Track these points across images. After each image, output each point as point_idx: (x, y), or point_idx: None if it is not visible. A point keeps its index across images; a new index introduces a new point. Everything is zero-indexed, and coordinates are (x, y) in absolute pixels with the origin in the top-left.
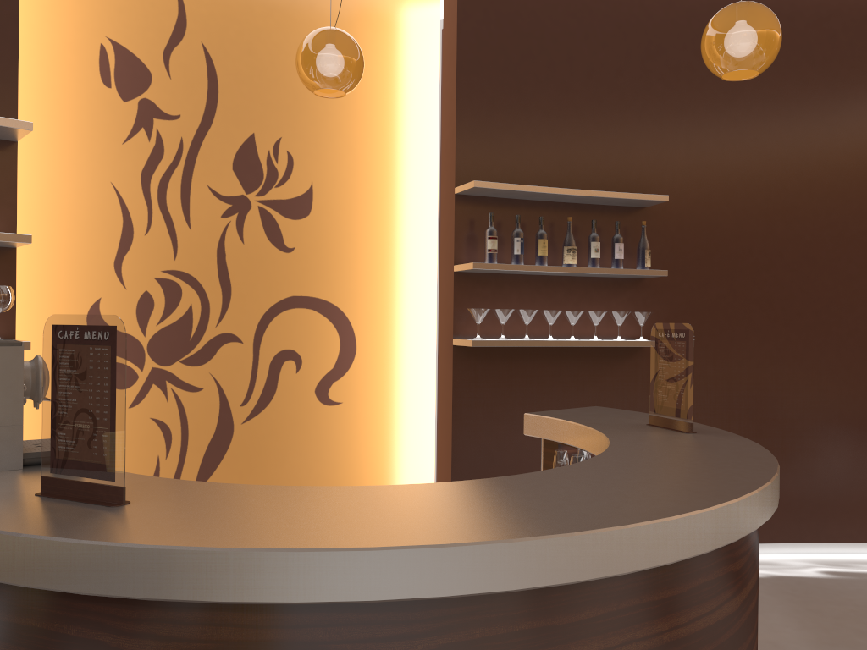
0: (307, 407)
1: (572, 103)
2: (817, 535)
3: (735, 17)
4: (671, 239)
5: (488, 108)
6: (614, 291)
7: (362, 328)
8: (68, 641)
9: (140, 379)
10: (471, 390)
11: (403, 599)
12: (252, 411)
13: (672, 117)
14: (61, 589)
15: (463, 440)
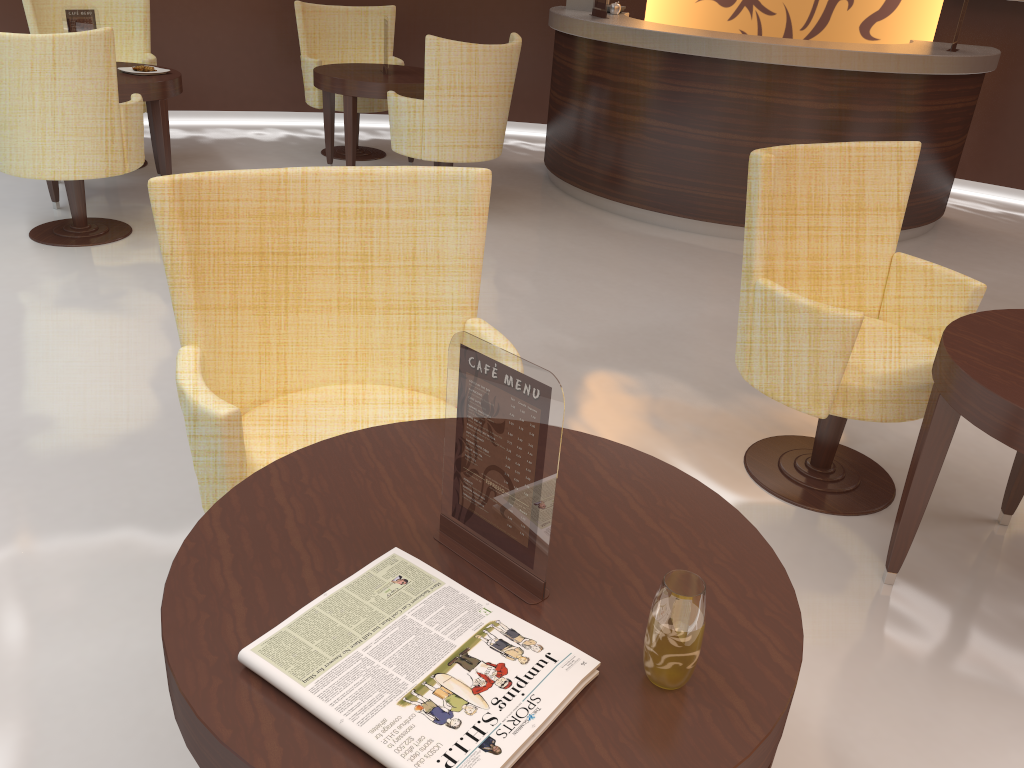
0: (850, 39)
1: None
2: None
3: None
4: None
5: None
6: None
7: None
8: (576, 54)
9: (737, 2)
10: (951, 35)
11: (646, 48)
12: (807, 36)
13: None
14: (573, 34)
15: None
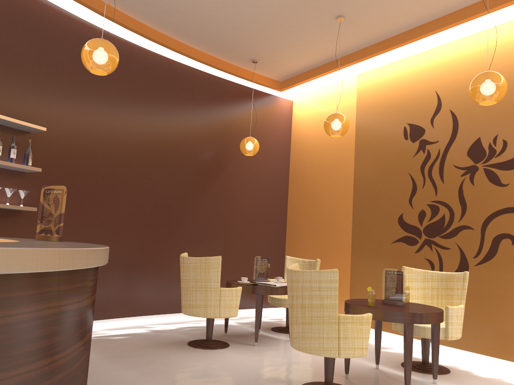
0: None
1: None
2: (105, 315)
3: (100, 44)
4: (44, 153)
5: None
6: (7, 177)
7: None
8: None
9: None
10: None
11: None
12: None
13: (51, 87)
14: None
15: None
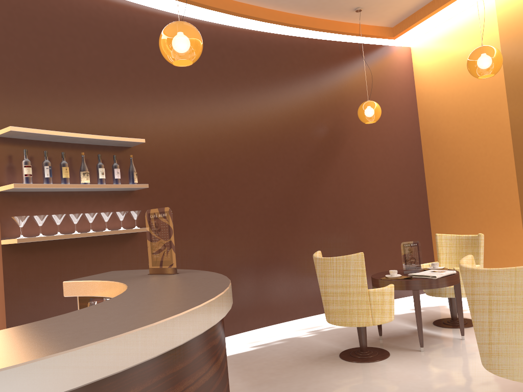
0: None
1: (78, 80)
2: (243, 328)
3: (177, 28)
4: (148, 166)
5: (17, 78)
6: (116, 199)
7: None
8: None
9: None
10: (19, 275)
11: None
12: None
13: (142, 93)
14: None
15: (15, 312)
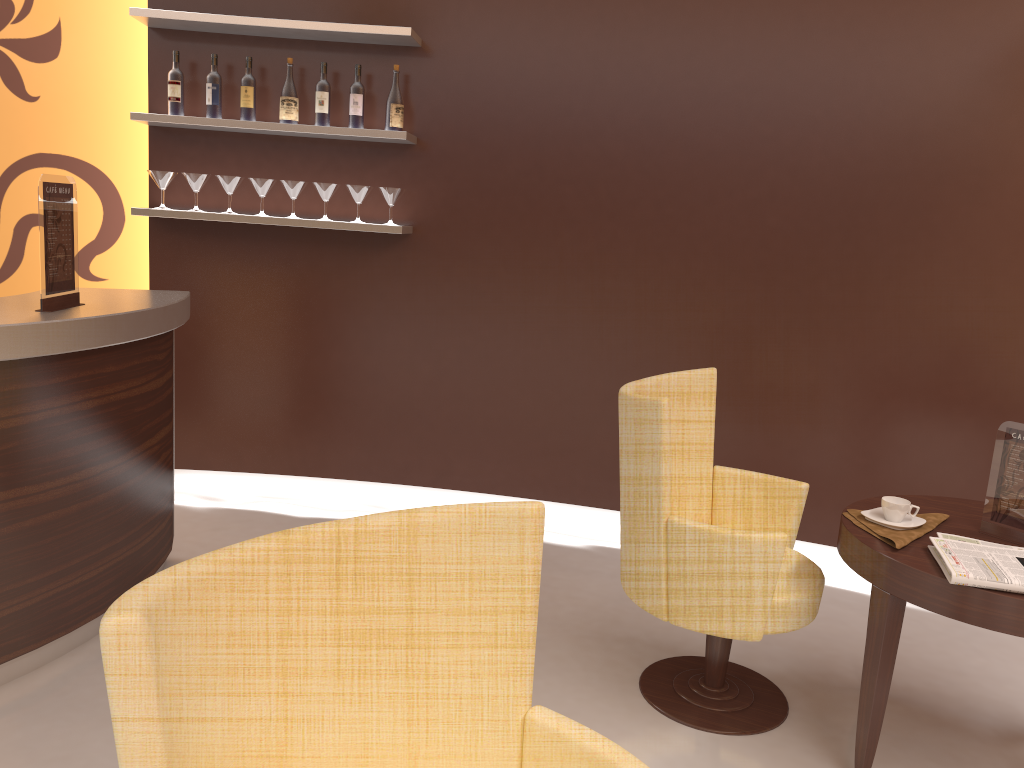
0: None
1: None
2: None
3: None
4: (455, 91)
5: None
6: (371, 160)
7: (133, 196)
8: None
9: None
10: (174, 271)
11: None
12: None
13: None
14: None
15: None
